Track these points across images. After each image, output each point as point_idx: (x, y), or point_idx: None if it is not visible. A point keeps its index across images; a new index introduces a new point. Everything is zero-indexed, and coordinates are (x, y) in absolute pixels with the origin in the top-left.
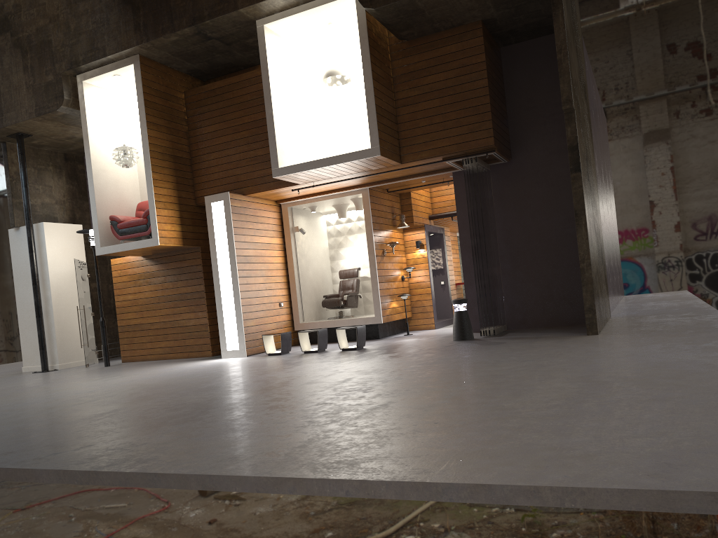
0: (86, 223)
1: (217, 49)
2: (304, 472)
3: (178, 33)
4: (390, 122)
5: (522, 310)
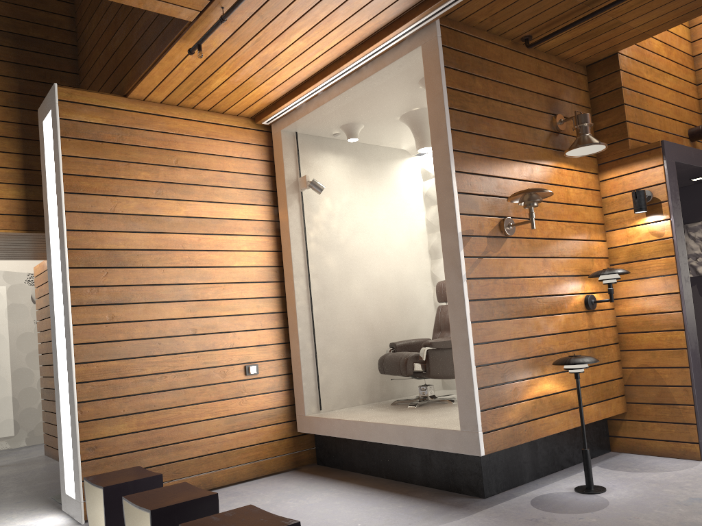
0: None
1: None
2: None
3: None
4: None
5: None
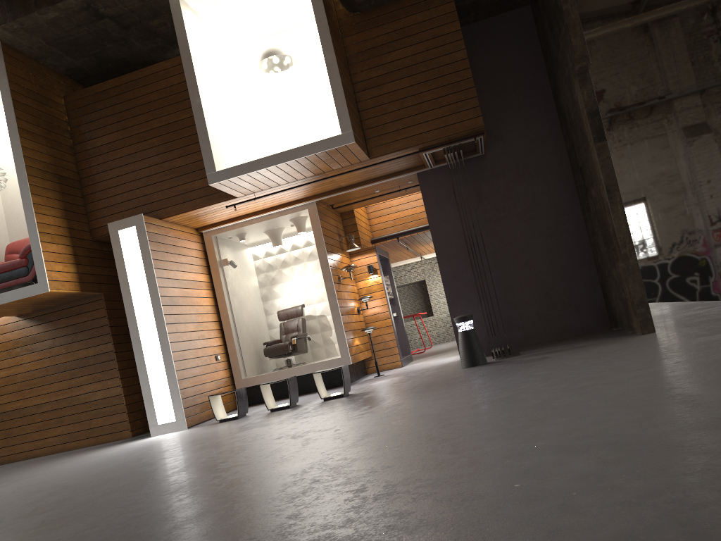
0: None
1: (110, 35)
2: None
3: (59, 7)
4: (354, 107)
5: (521, 325)
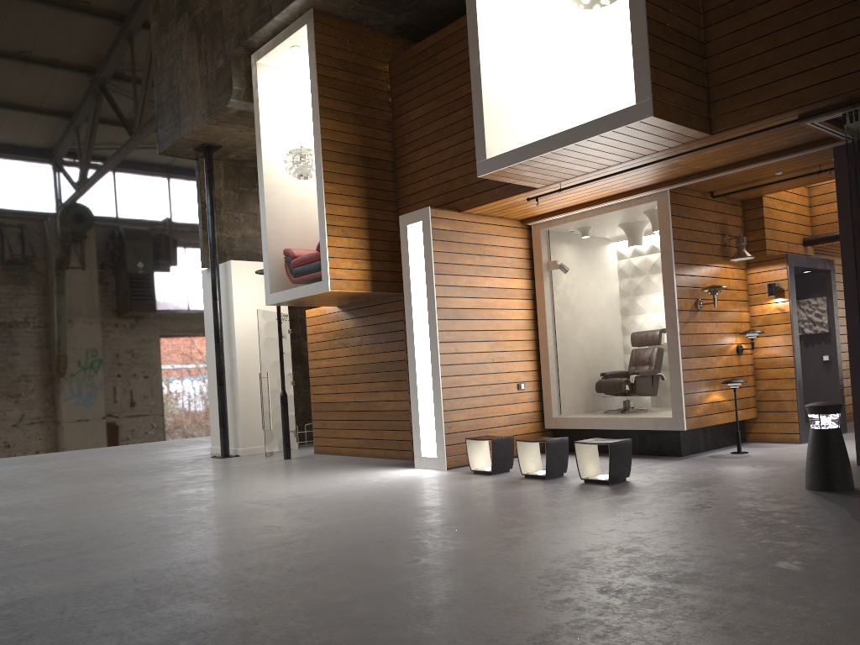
0: None
1: None
2: None
3: None
4: (688, 54)
5: None
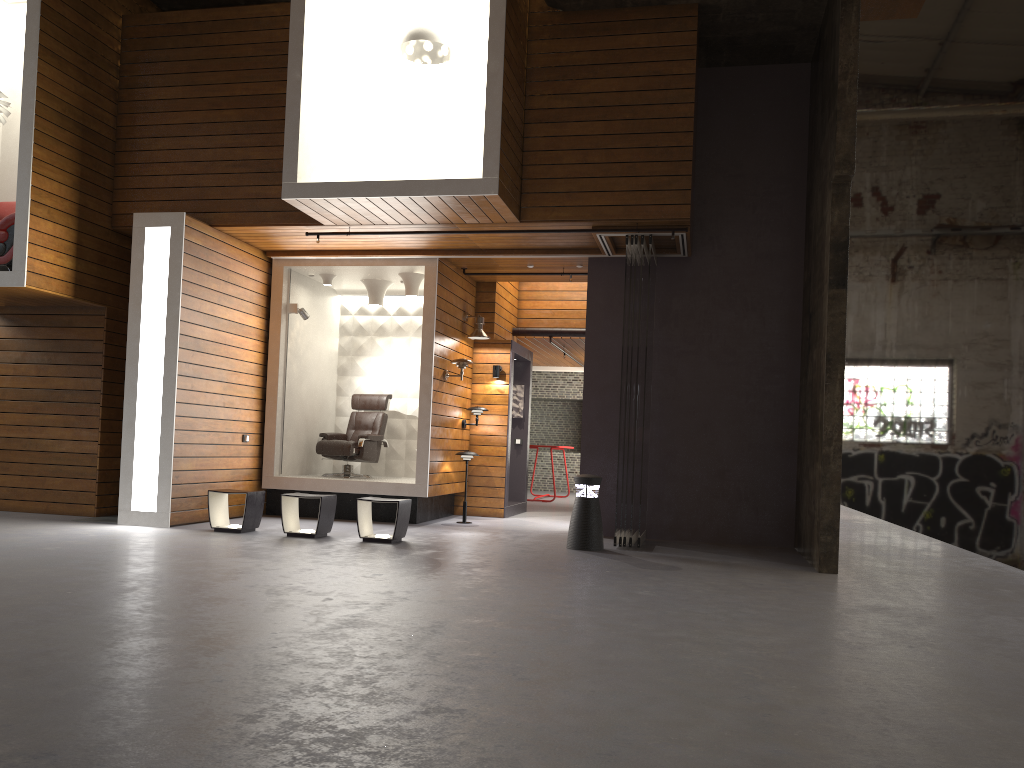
0: None
1: None
2: None
3: None
4: (516, 143)
5: (673, 509)
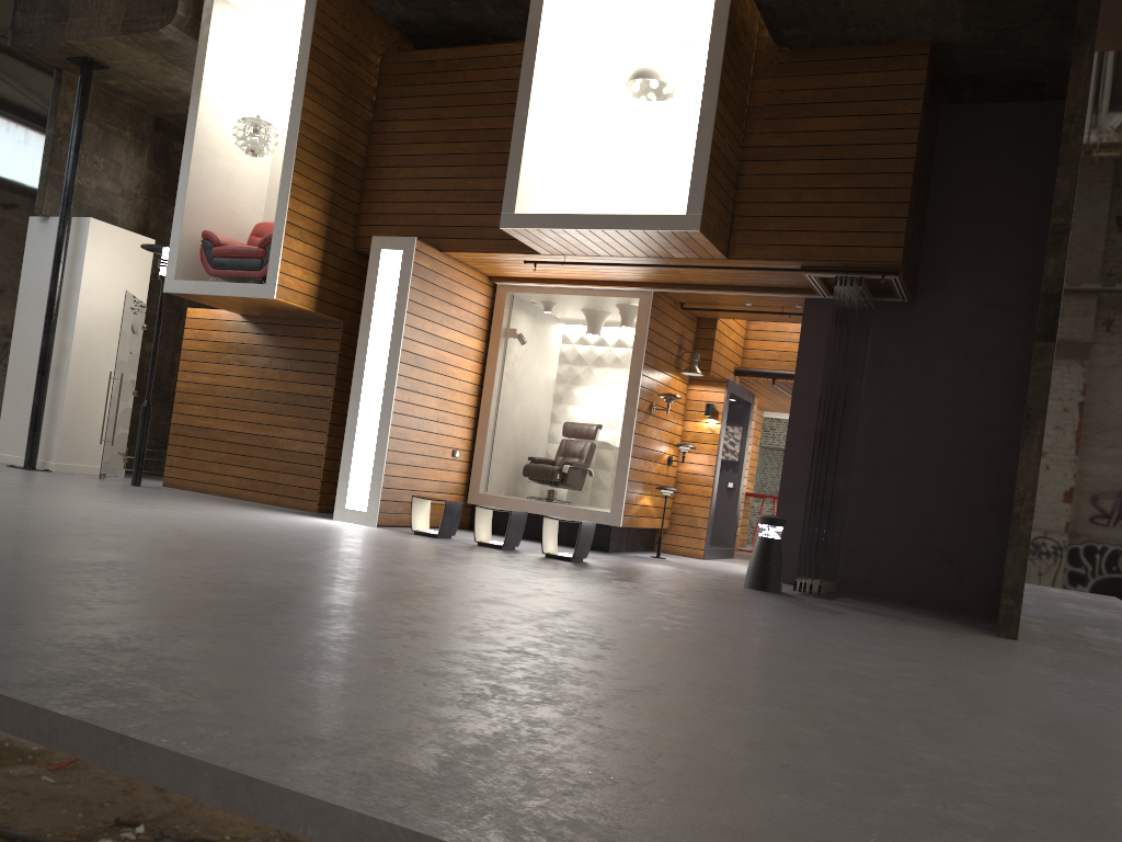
0: (164, 241)
1: None
2: (490, 836)
3: None
4: (728, 181)
5: (869, 563)
